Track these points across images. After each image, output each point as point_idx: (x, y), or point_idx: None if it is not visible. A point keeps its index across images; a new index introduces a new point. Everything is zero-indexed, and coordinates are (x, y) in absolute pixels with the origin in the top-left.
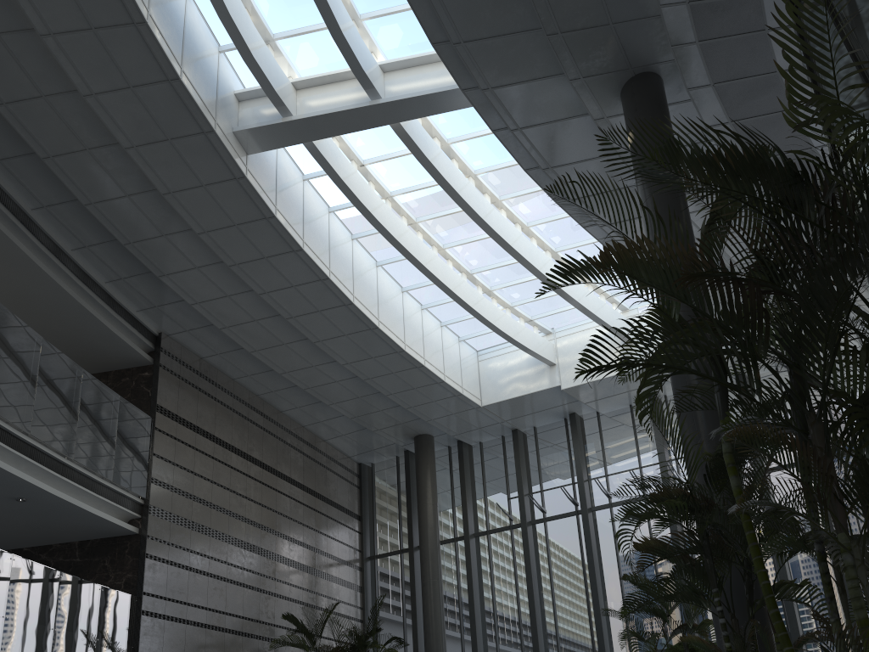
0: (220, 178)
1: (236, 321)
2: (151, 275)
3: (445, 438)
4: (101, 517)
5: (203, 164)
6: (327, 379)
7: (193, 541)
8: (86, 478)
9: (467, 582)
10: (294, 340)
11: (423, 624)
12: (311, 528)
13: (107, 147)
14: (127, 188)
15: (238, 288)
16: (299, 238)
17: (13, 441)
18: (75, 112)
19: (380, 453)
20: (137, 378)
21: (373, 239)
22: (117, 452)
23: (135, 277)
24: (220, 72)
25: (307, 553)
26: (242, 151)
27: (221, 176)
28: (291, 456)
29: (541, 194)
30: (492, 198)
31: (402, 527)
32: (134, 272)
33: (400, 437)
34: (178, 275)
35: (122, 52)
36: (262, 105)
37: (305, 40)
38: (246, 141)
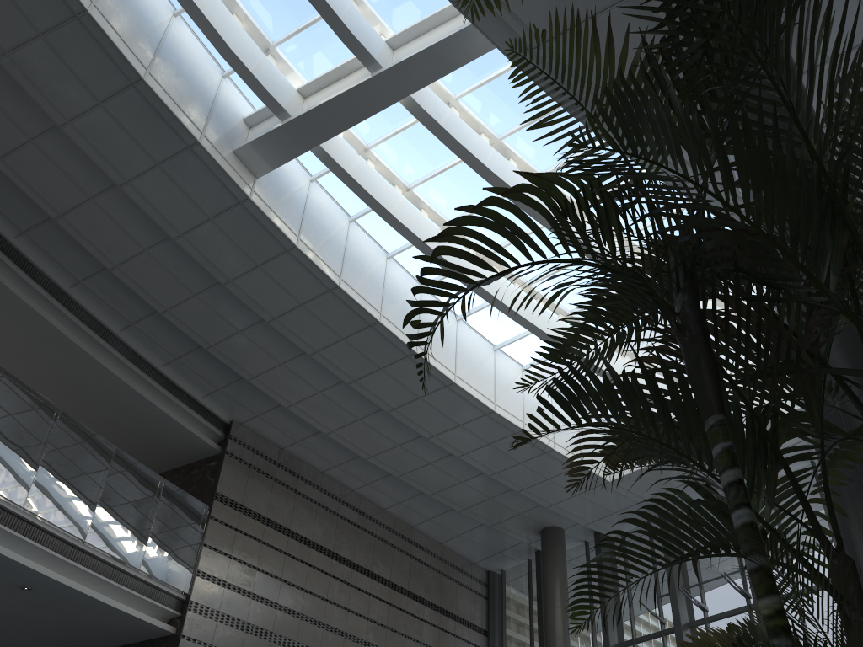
0: (224, 206)
1: (300, 395)
2: (203, 350)
3: (579, 530)
4: (122, 611)
5: (201, 190)
6: (419, 461)
7: (245, 645)
8: (105, 564)
9: None
10: (367, 412)
11: None
12: (417, 641)
13: (107, 191)
14: (142, 240)
15: (290, 351)
16: (335, 275)
17: (0, 514)
18: (65, 153)
19: (508, 557)
20: (204, 468)
21: None
22: (152, 539)
23: (188, 354)
24: (220, 94)
25: None
26: (246, 173)
27: (224, 202)
28: (393, 557)
29: None
30: None
31: (534, 642)
32: (185, 348)
33: (524, 532)
34: (225, 344)
35: (77, 58)
36: (270, 123)
37: (307, 40)
38: (250, 160)
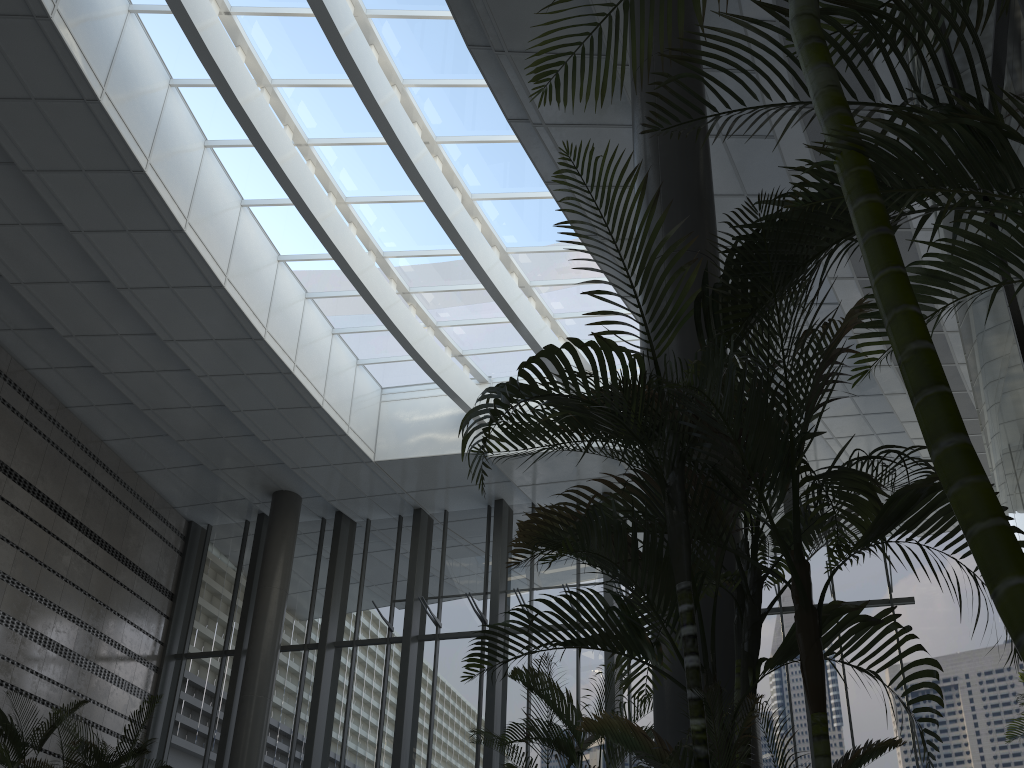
0: None
1: None
2: None
3: (319, 504)
4: None
5: None
6: (141, 365)
7: None
8: None
9: (310, 709)
10: (86, 278)
11: (229, 759)
12: (81, 589)
13: None
14: None
15: None
16: (97, 82)
17: None
18: None
19: (222, 511)
20: None
21: (240, 158)
22: None
23: None
24: None
25: (63, 624)
26: None
27: None
28: (69, 475)
29: (495, 151)
30: (425, 134)
31: (233, 619)
32: None
33: (253, 489)
34: None
35: None
36: None
37: None
38: None
